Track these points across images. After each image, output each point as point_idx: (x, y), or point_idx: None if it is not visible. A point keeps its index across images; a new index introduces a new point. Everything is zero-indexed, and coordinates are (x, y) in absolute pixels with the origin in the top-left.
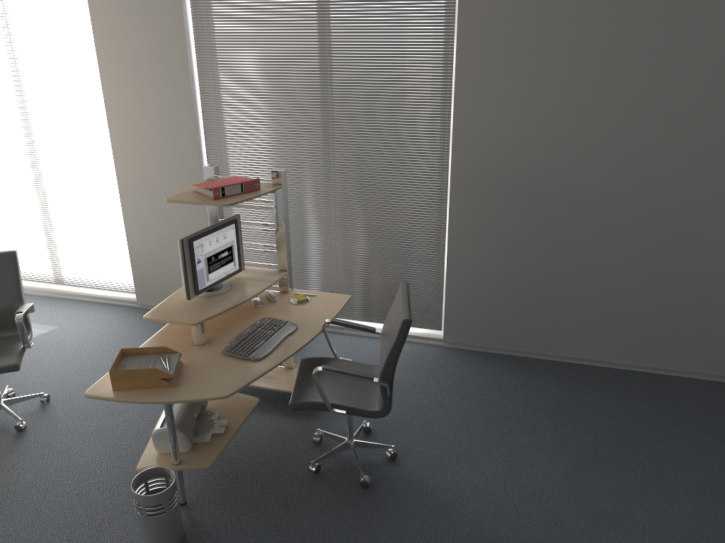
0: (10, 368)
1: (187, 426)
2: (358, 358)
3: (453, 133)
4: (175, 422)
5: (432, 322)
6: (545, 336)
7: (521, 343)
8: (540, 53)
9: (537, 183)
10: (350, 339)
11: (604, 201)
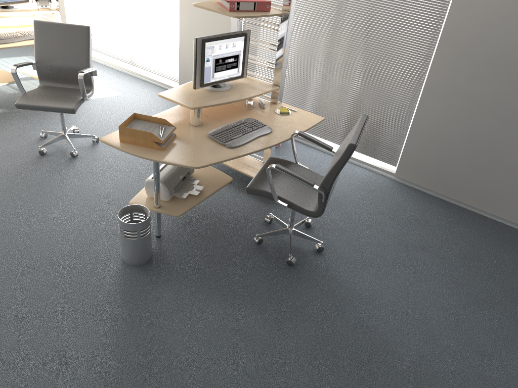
0: (69, 110)
1: (171, 183)
2: (322, 170)
3: None
4: (163, 177)
5: (390, 158)
6: (481, 193)
7: (459, 193)
8: None
9: None
10: (322, 155)
11: None
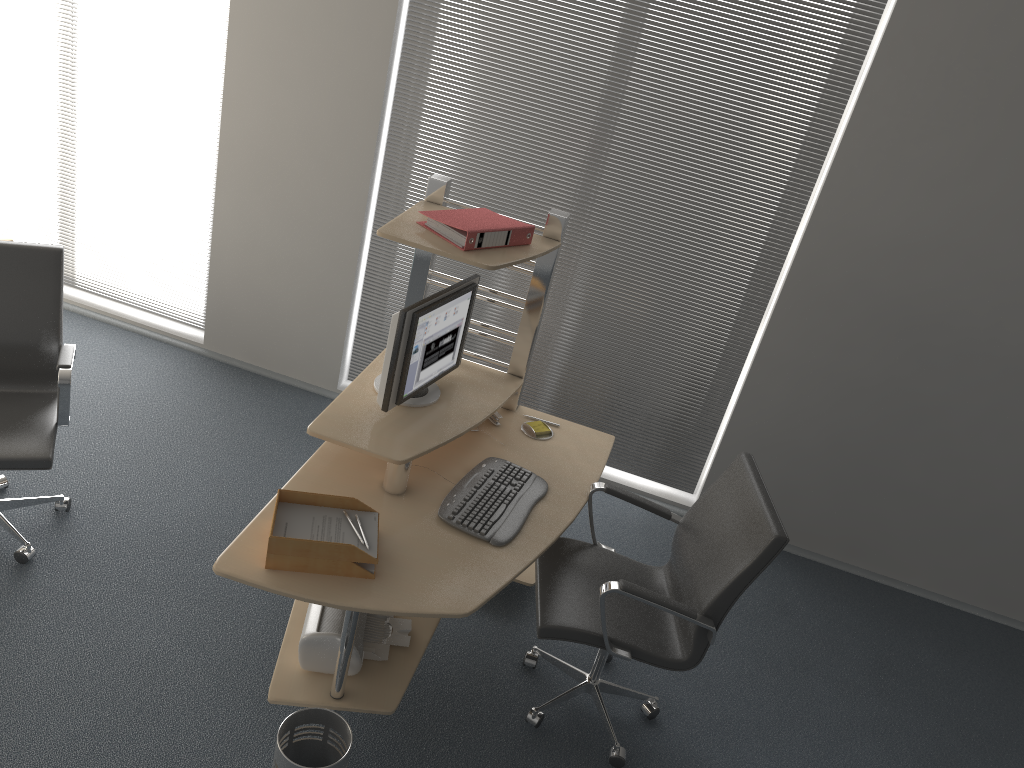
0: (36, 463)
1: (358, 632)
2: None
3: (815, 209)
4: (341, 623)
5: (683, 480)
6: (852, 537)
7: (812, 539)
8: (999, 119)
9: (920, 315)
10: None
11: (1014, 367)
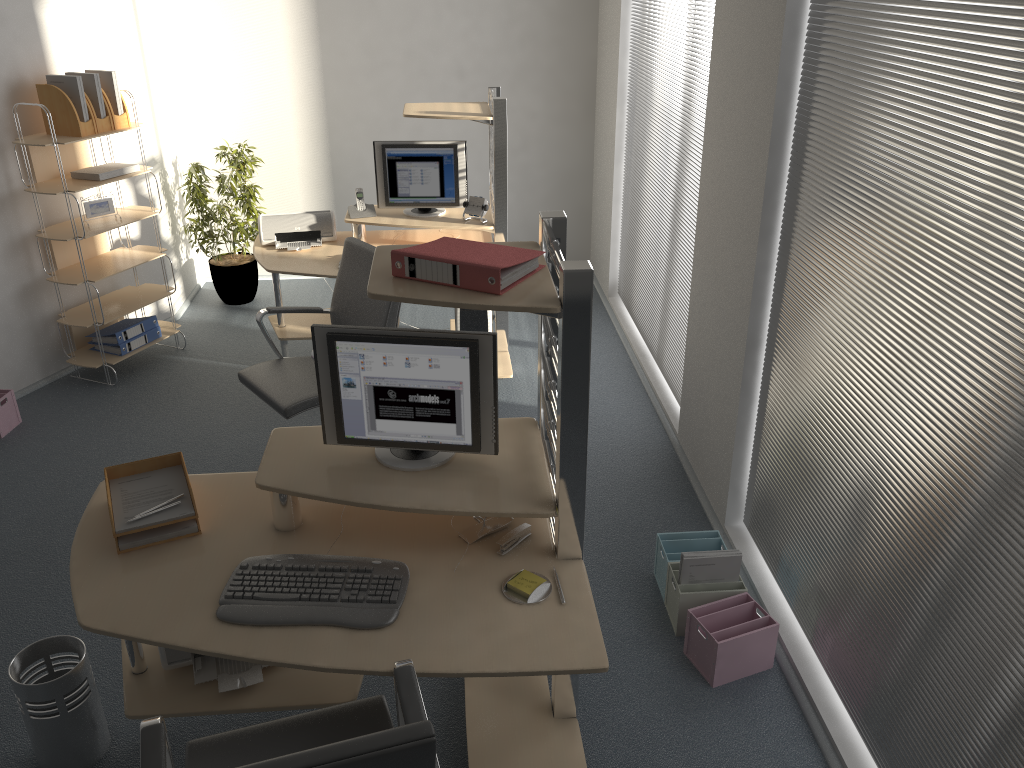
0: (280, 409)
1: None
2: None
3: None
4: None
5: None
6: None
7: None
8: None
9: None
10: None
11: None
